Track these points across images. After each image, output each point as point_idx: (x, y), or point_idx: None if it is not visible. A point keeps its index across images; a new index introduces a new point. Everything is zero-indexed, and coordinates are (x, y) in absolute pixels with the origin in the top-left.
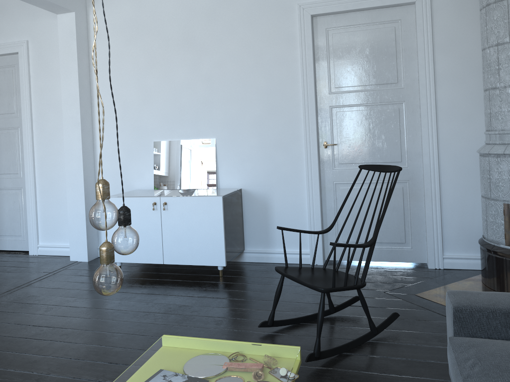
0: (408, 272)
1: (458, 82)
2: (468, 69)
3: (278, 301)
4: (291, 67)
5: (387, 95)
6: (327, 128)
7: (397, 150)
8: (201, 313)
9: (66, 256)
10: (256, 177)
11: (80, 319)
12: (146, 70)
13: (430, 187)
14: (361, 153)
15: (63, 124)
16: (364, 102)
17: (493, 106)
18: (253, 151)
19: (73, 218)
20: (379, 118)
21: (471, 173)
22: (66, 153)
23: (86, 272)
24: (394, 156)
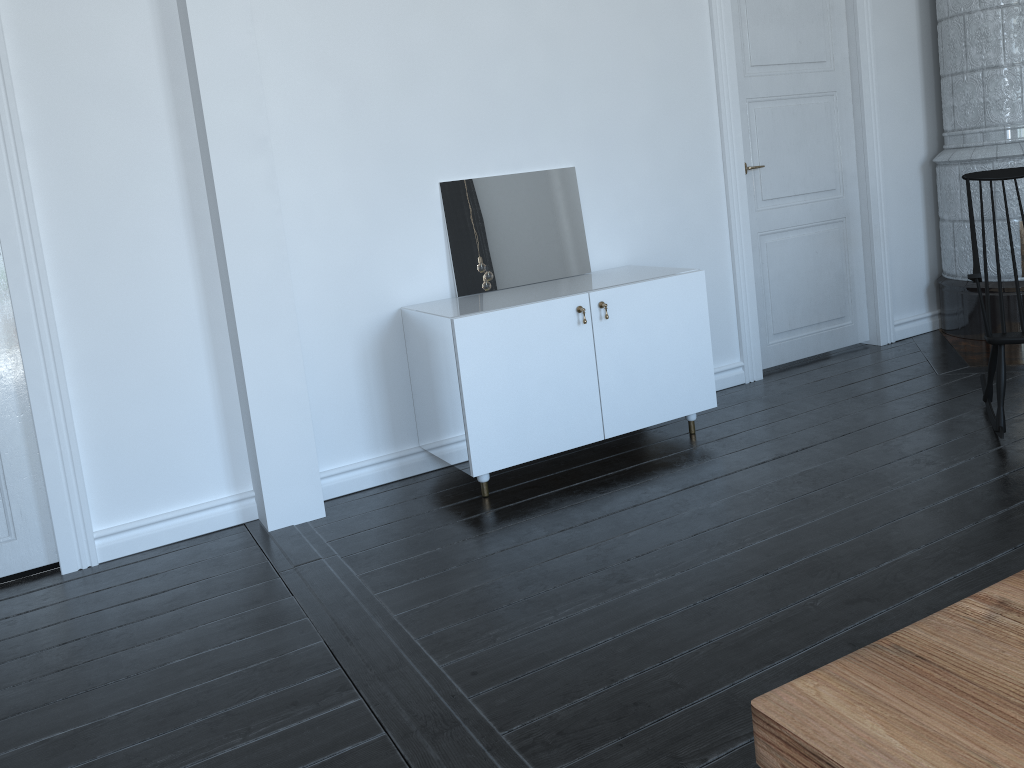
0: (880, 354)
1: (895, 63)
2: (903, 44)
3: (884, 421)
4: (695, 24)
5: (816, 82)
6: (744, 138)
7: (831, 171)
8: (860, 466)
9: (215, 534)
10: (651, 241)
11: (741, 553)
12: (406, 6)
13: (878, 223)
14: (790, 179)
15: (211, 142)
16: (789, 93)
17: (991, 93)
18: (643, 188)
19: (270, 409)
20: (808, 119)
21: (911, 198)
22: (228, 230)
23: (409, 524)
24: (827, 181)
